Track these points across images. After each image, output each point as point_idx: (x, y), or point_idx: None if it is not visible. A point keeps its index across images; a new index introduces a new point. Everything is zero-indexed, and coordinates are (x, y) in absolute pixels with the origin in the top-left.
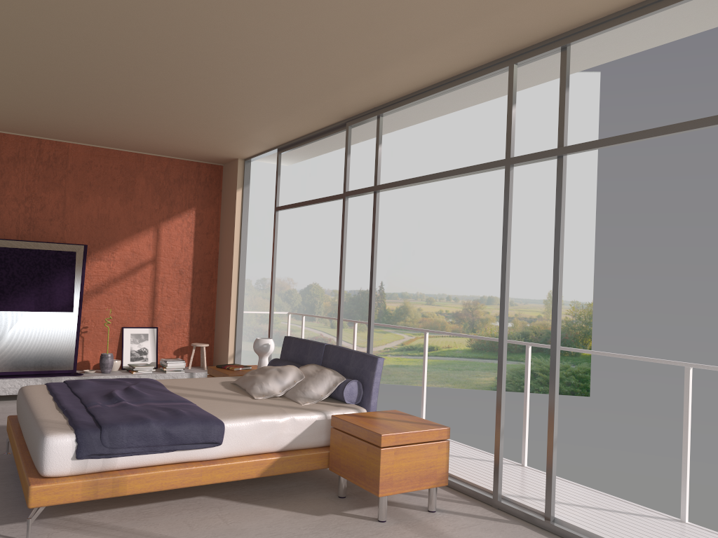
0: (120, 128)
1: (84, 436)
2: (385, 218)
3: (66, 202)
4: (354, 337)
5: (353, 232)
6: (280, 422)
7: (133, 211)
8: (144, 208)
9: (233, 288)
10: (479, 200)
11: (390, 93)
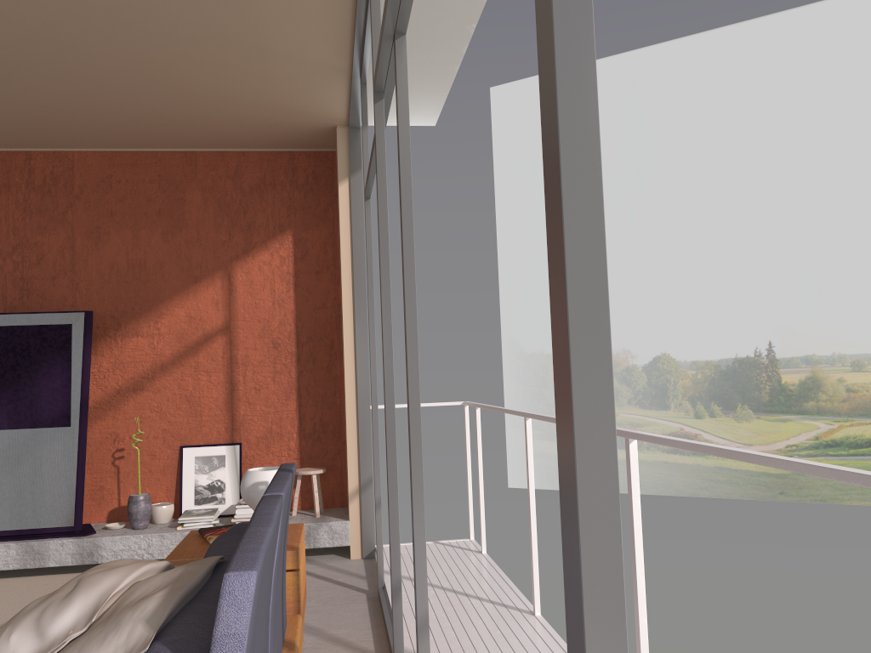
0: (73, 92)
1: None
2: (764, 244)
3: (75, 247)
4: (527, 451)
5: (715, 271)
6: None
7: (185, 249)
8: (202, 241)
9: (347, 365)
10: None
11: None
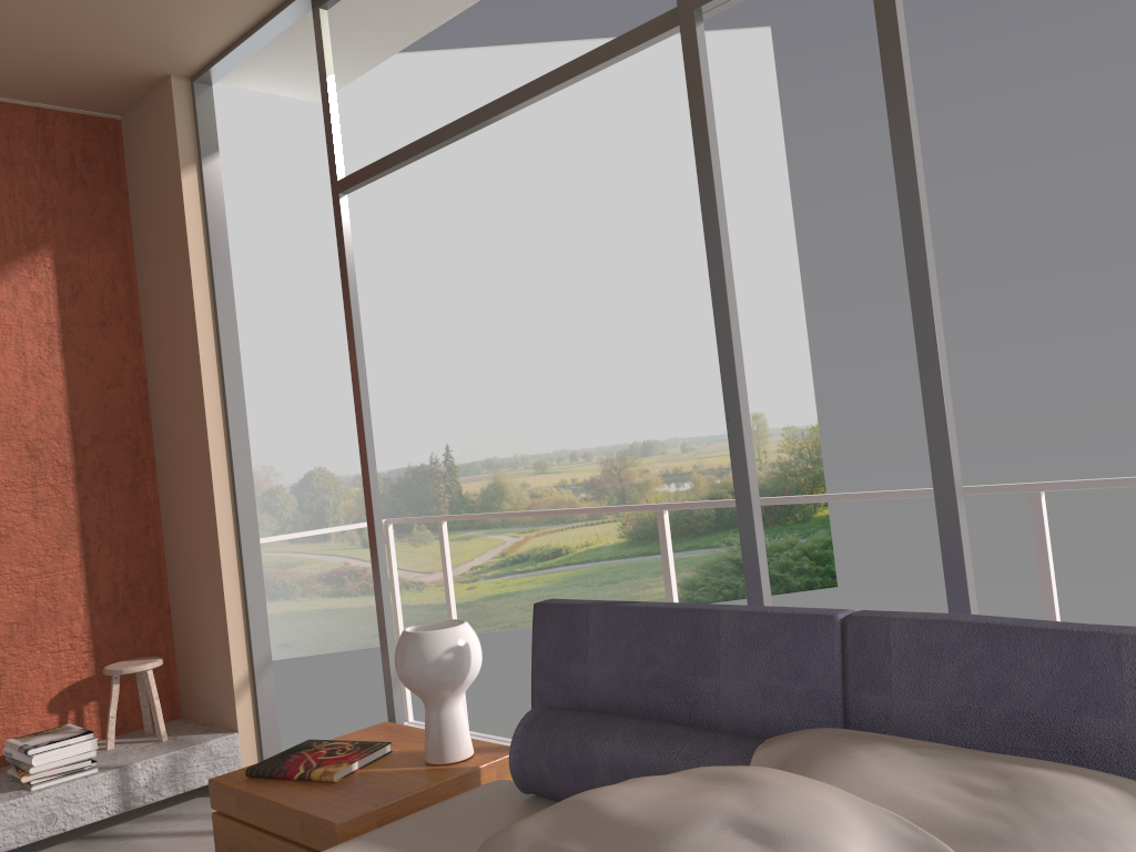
0: None
1: None
2: (435, 327)
3: None
4: (667, 557)
5: (379, 360)
6: None
7: None
8: None
9: (216, 475)
10: (602, 272)
11: None
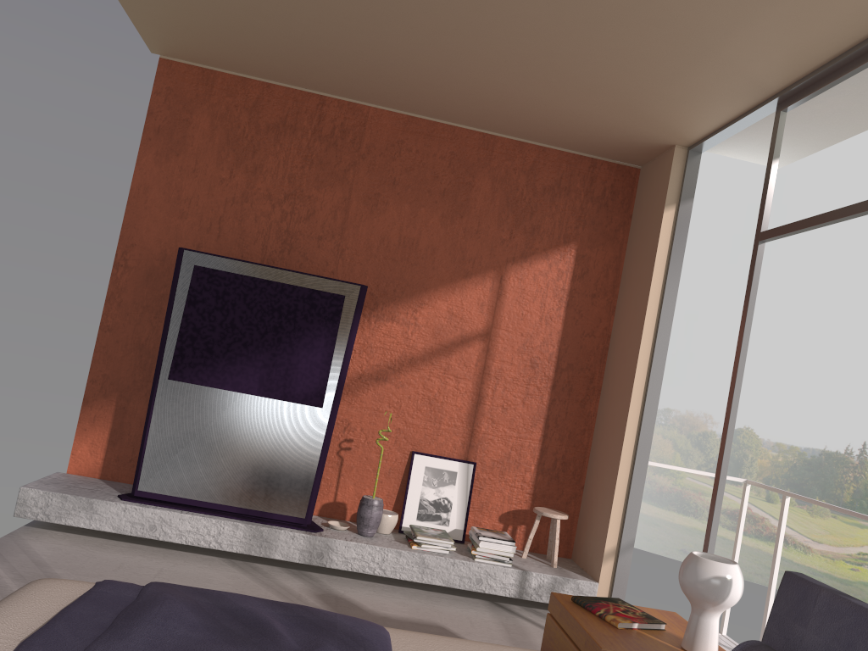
0: (444, 47)
1: None
2: None
3: (349, 210)
4: None
5: (821, 357)
6: None
7: (461, 239)
8: (481, 234)
9: (631, 410)
10: None
11: None
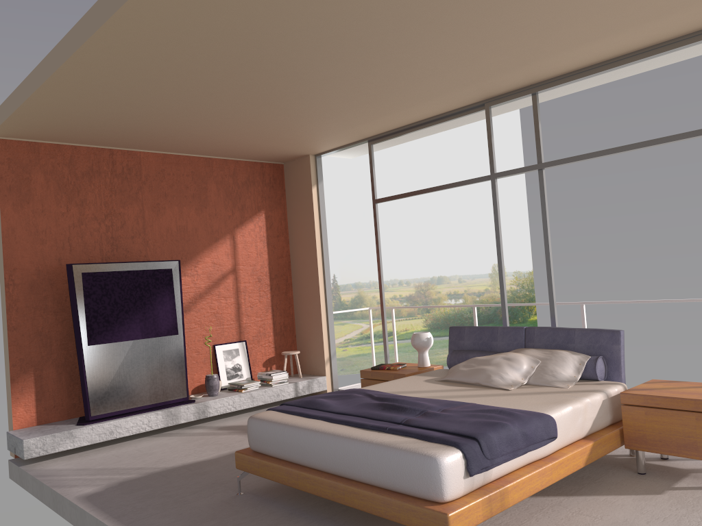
0: (222, 129)
1: (470, 451)
2: (330, 212)
3: (144, 217)
4: (475, 321)
5: None
6: (583, 407)
7: (209, 220)
8: (218, 215)
9: (320, 290)
10: (419, 185)
11: (568, 67)
